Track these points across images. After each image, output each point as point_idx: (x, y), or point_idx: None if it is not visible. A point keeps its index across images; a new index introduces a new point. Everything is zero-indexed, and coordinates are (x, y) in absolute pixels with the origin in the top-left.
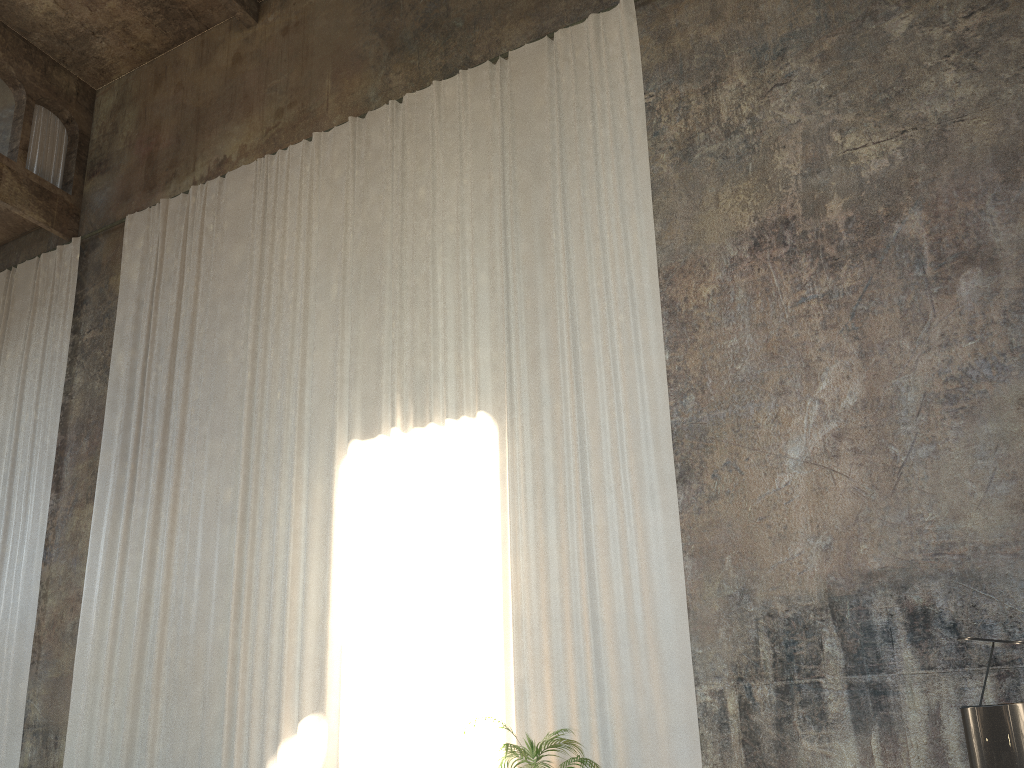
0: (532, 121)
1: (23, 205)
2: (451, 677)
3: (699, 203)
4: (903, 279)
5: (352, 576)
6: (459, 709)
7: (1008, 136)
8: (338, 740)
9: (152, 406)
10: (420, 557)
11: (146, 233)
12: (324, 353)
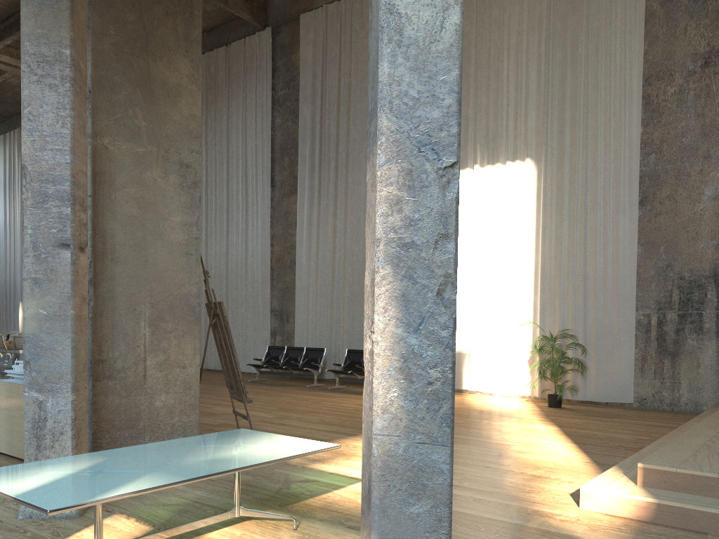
0: None
1: (240, 9)
2: (505, 300)
3: (673, 32)
4: None
5: None
6: (508, 316)
7: None
8: None
9: (327, 141)
10: (489, 237)
11: (314, 27)
12: None
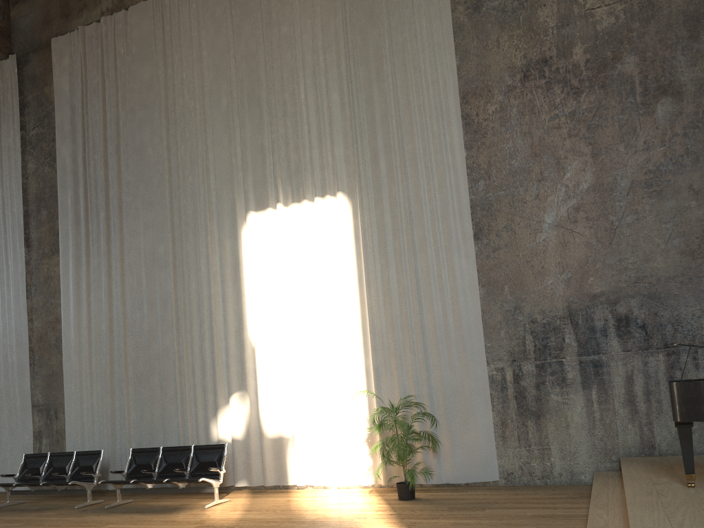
0: None
1: None
2: (330, 365)
3: (486, 45)
4: (621, 104)
5: (257, 303)
6: (337, 385)
7: (694, 4)
8: (257, 406)
9: (94, 186)
10: (303, 290)
11: (70, 53)
12: (221, 149)
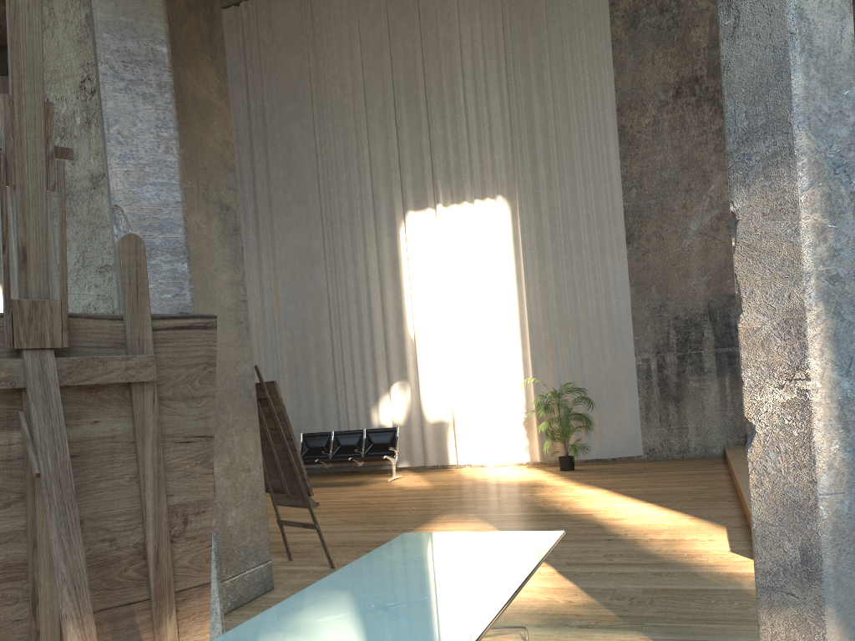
0: None
1: None
2: (490, 357)
3: (641, 60)
4: None
5: (417, 299)
6: (495, 374)
7: None
8: (416, 395)
9: (240, 179)
10: (463, 287)
11: None
12: (378, 147)
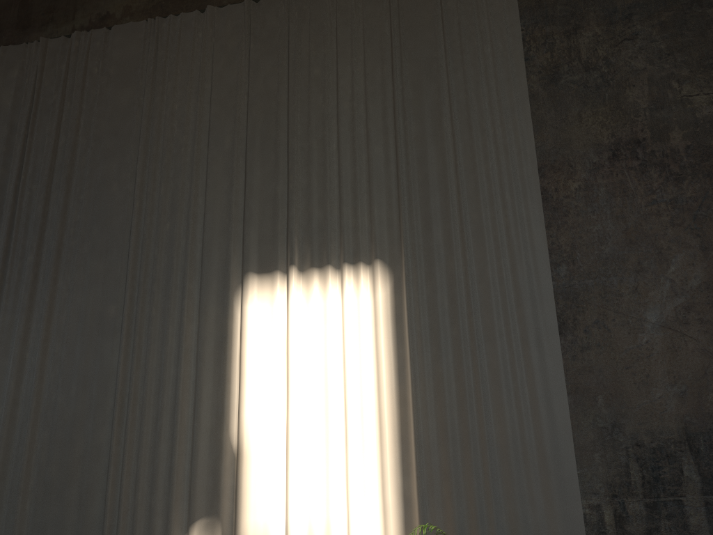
0: (421, 31)
1: None
2: (352, 487)
3: (565, 117)
4: None
5: (248, 393)
6: (360, 516)
7: None
8: None
9: (25, 222)
10: (318, 380)
11: (21, 65)
12: (218, 194)
